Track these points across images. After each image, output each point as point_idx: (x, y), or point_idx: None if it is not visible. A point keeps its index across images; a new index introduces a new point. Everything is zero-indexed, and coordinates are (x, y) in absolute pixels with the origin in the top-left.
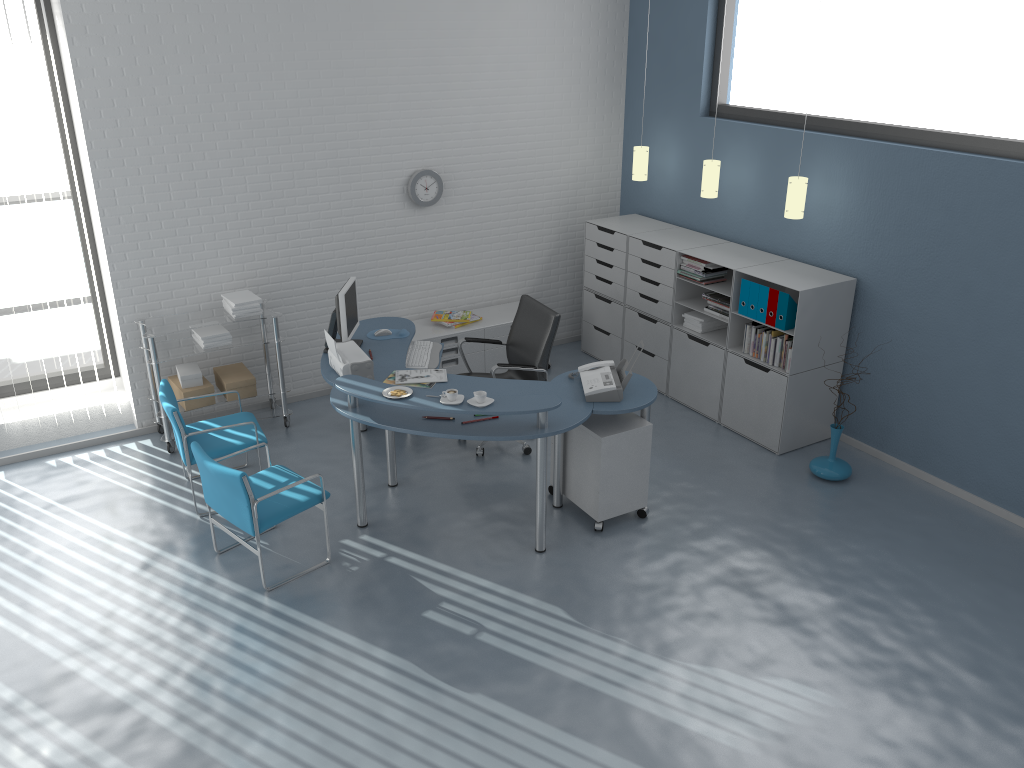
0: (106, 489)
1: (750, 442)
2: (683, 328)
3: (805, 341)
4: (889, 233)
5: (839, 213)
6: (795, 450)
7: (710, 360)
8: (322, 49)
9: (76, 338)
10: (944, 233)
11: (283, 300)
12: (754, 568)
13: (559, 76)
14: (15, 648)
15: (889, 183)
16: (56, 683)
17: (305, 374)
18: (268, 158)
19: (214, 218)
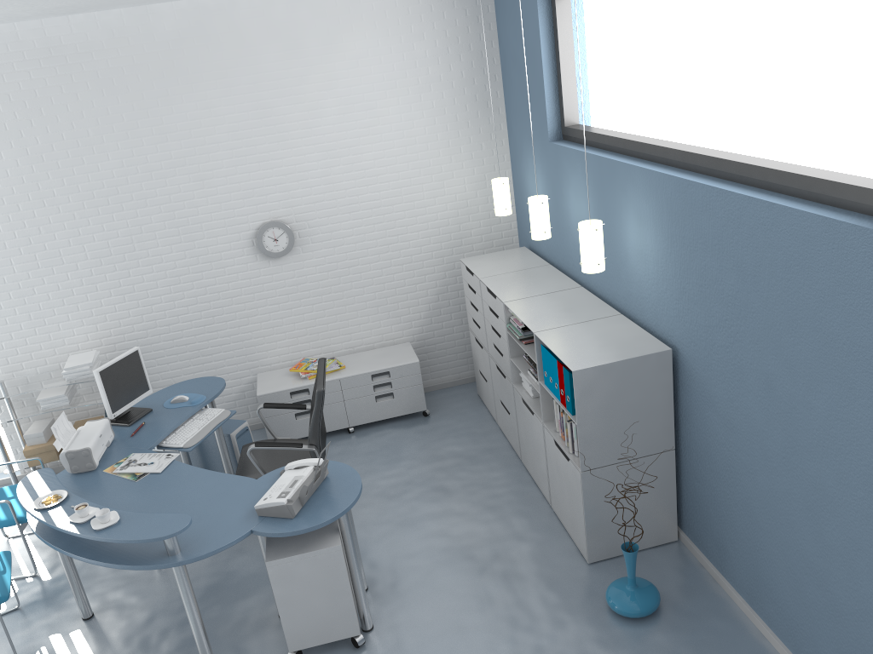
0: None
1: (568, 539)
2: (520, 389)
3: (599, 430)
4: (694, 294)
5: (653, 263)
6: (616, 557)
7: (536, 432)
8: (141, 118)
9: None
10: (740, 302)
11: (142, 355)
12: None
13: (418, 109)
14: None
15: (686, 228)
16: None
17: None
18: (104, 226)
19: (60, 285)
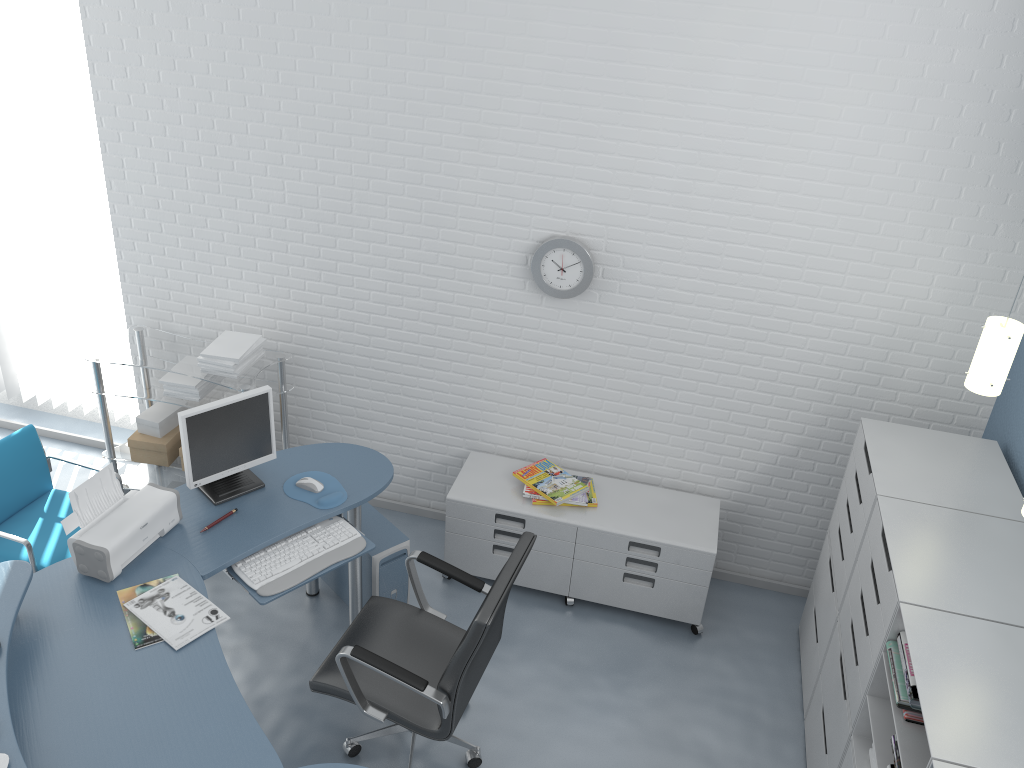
0: None
1: None
2: (860, 760)
3: None
4: None
5: None
6: None
7: None
8: (414, 6)
9: None
10: None
11: (324, 362)
12: None
13: (899, 125)
14: None
15: None
16: None
17: None
18: (317, 162)
19: (240, 227)
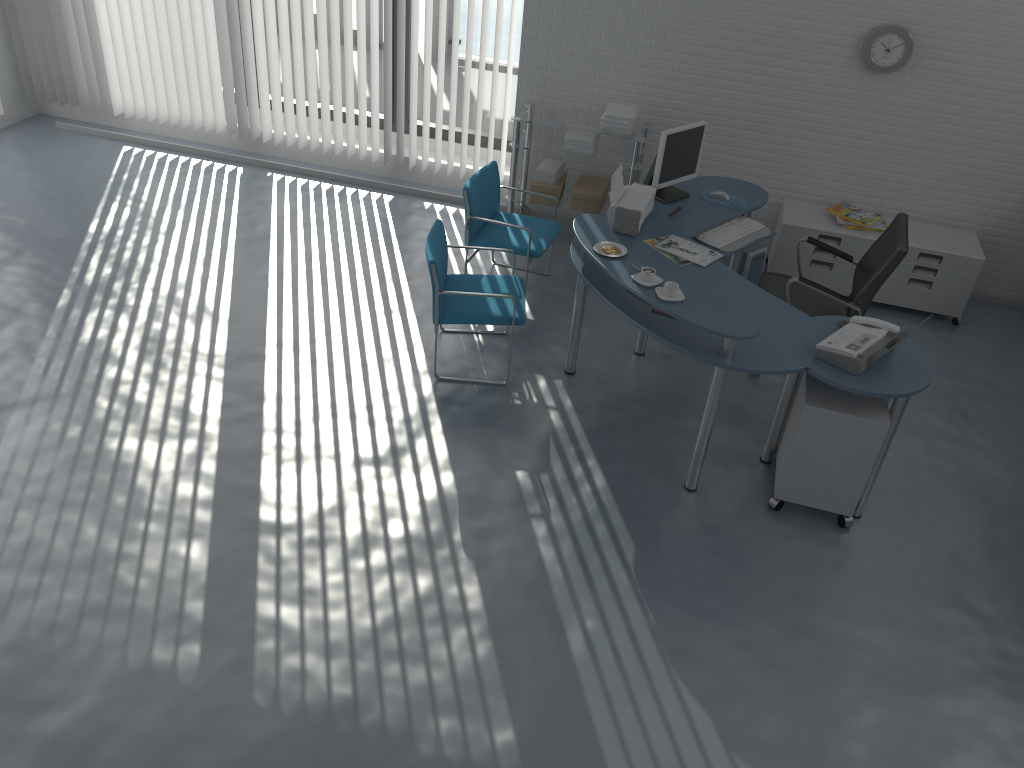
0: None
1: None
2: None
3: None
4: None
5: None
6: None
7: None
8: None
9: (502, 106)
10: None
11: None
12: (898, 659)
13: None
14: (257, 321)
15: None
16: (249, 358)
17: None
18: None
19: (630, 21)
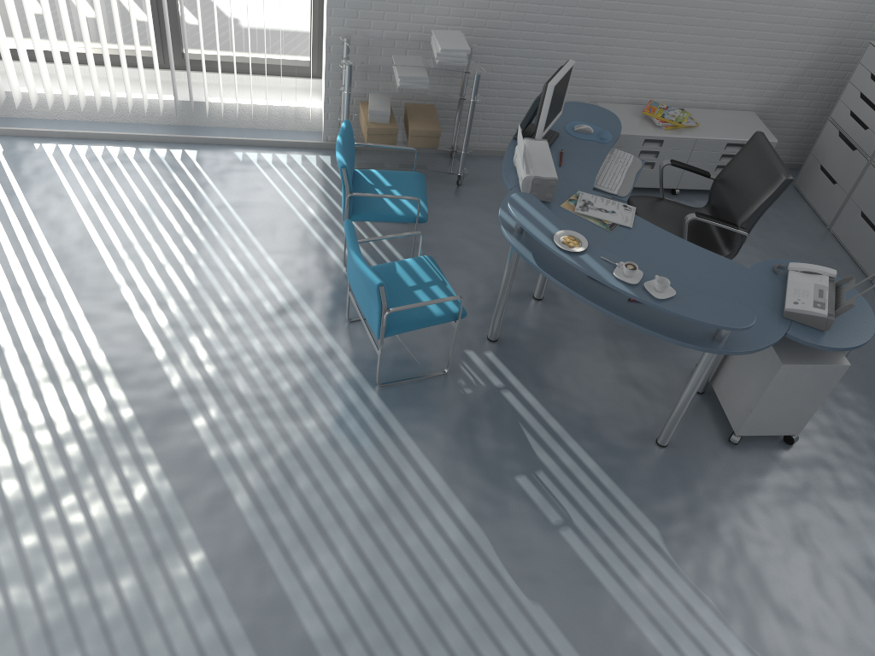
0: (275, 204)
1: None
2: None
3: None
4: None
5: None
6: None
7: None
8: None
9: (289, 30)
10: None
11: (494, 49)
12: None
13: None
14: (147, 363)
15: None
16: (168, 419)
17: (494, 130)
18: None
19: None
